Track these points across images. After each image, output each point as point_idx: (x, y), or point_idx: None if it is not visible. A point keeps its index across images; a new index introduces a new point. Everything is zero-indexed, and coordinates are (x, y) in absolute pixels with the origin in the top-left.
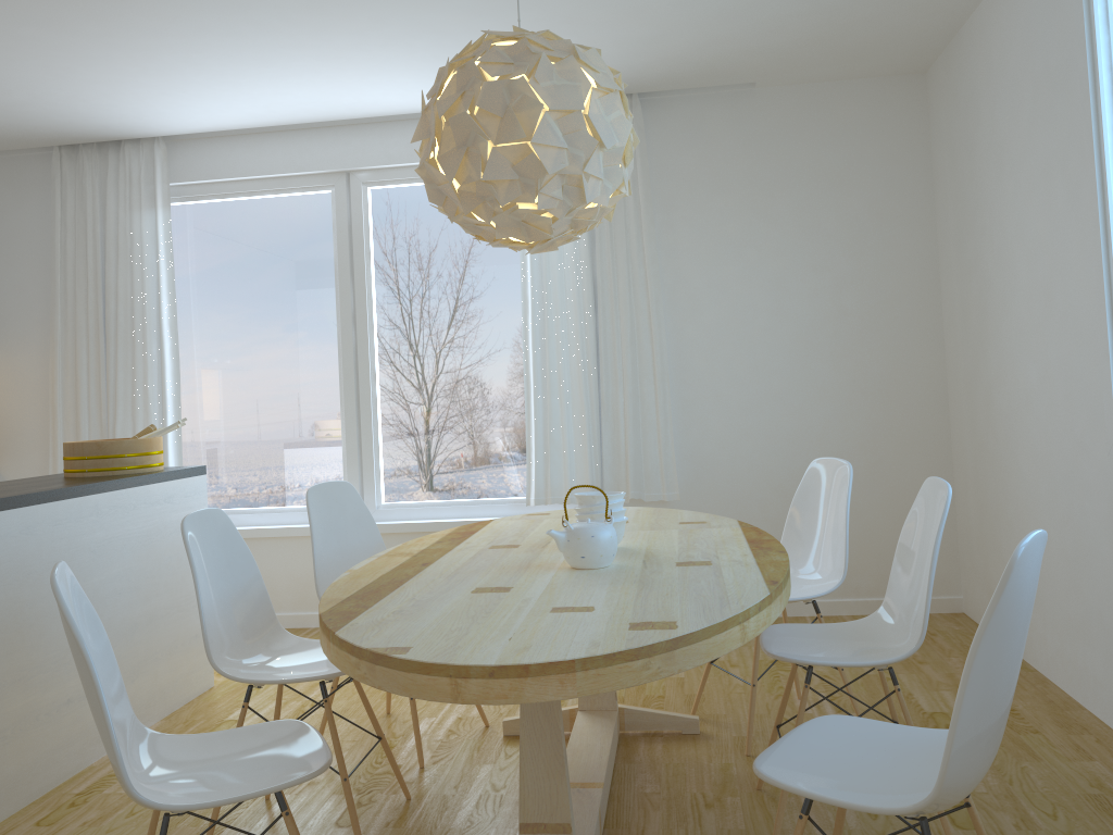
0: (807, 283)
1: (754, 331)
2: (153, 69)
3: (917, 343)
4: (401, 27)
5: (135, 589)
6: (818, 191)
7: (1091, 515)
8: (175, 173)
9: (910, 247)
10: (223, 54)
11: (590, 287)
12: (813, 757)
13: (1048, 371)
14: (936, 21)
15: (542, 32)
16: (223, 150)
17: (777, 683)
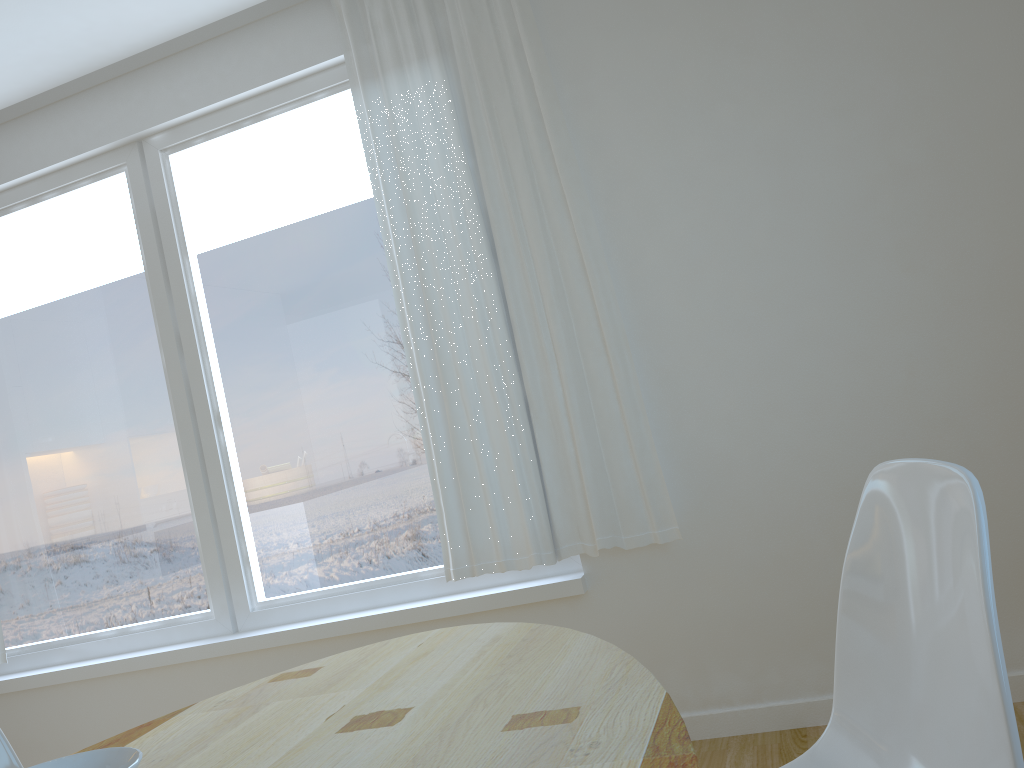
0: (829, 137)
1: (756, 235)
2: None
3: None
4: None
5: None
6: None
7: None
8: None
9: (1002, 32)
10: None
11: (478, 222)
12: None
13: None
14: None
15: None
16: None
17: None
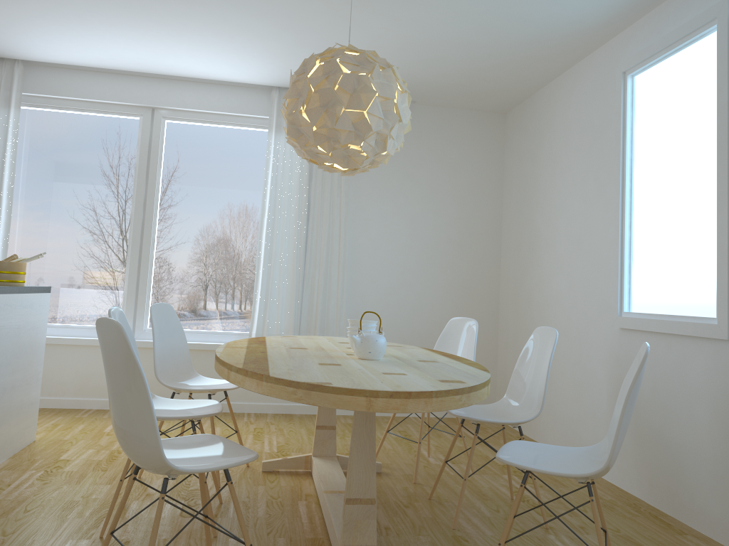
0: (431, 220)
1: (399, 244)
2: (51, 15)
3: (487, 263)
4: (234, 26)
5: (8, 364)
6: (443, 169)
7: (594, 359)
8: (27, 86)
9: (488, 208)
10: (107, 17)
11: (307, 205)
12: (521, 457)
13: (573, 282)
14: (524, 87)
15: (372, 51)
16: (66, 77)
17: (412, 449)
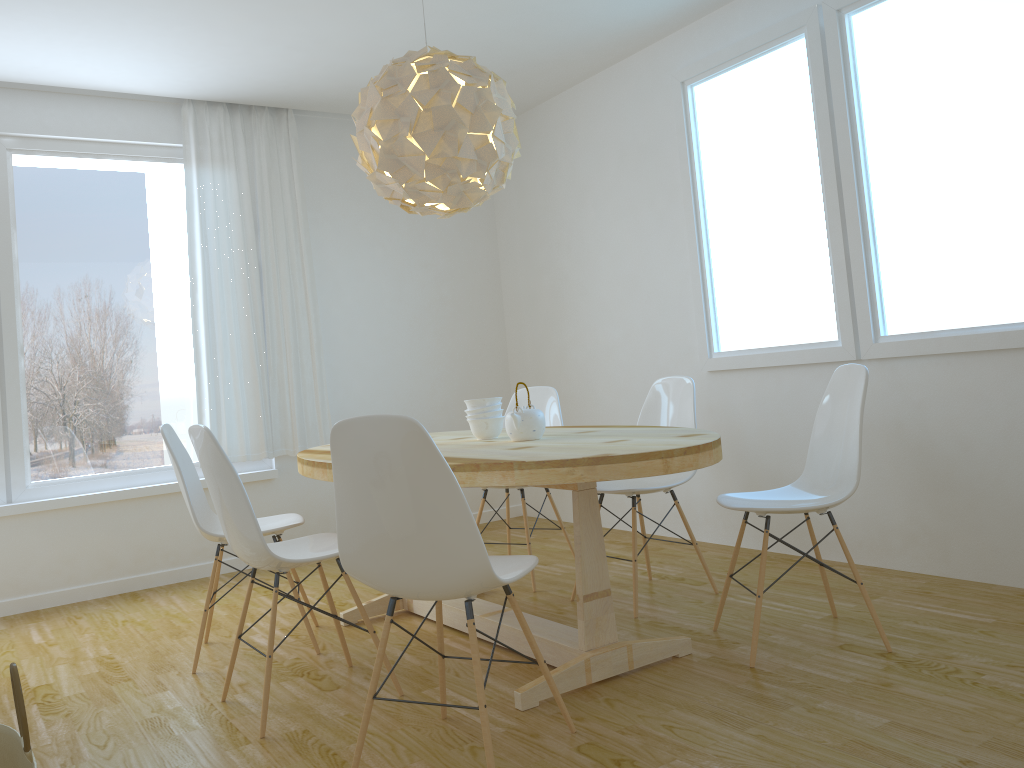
0: (418, 276)
1: (383, 312)
2: None
3: (489, 323)
4: (183, 12)
5: None
6: None
7: None
8: None
9: (482, 254)
10: None
11: (258, 269)
12: (748, 506)
13: (631, 330)
14: (529, 98)
15: (473, 57)
16: None
17: None
